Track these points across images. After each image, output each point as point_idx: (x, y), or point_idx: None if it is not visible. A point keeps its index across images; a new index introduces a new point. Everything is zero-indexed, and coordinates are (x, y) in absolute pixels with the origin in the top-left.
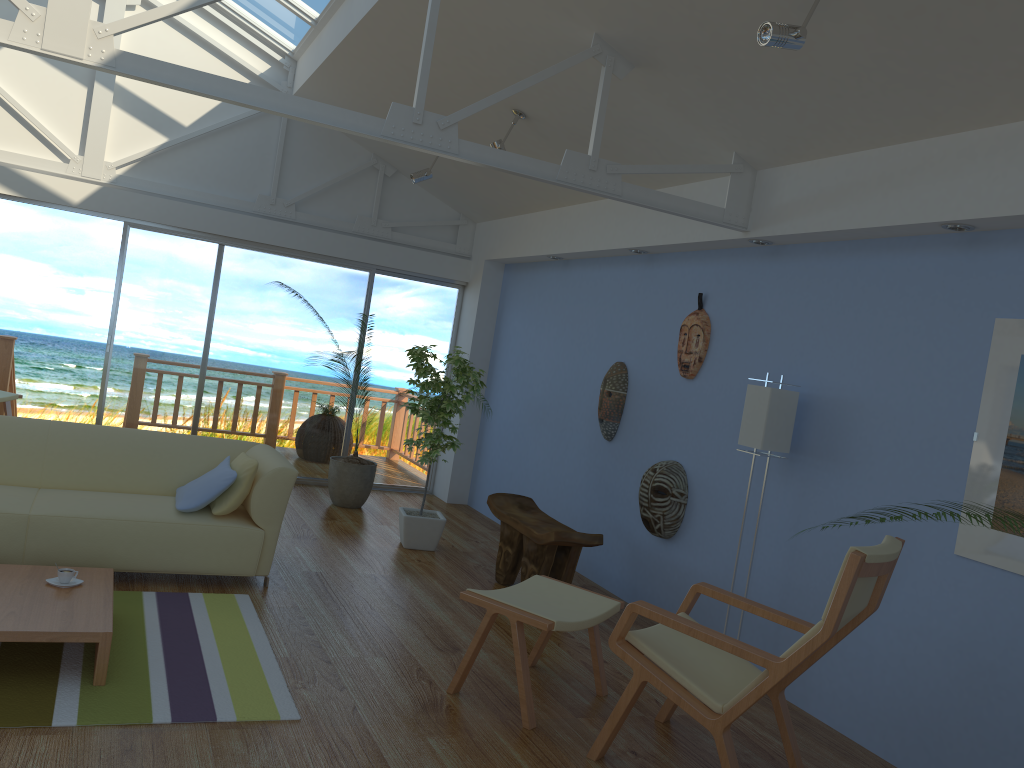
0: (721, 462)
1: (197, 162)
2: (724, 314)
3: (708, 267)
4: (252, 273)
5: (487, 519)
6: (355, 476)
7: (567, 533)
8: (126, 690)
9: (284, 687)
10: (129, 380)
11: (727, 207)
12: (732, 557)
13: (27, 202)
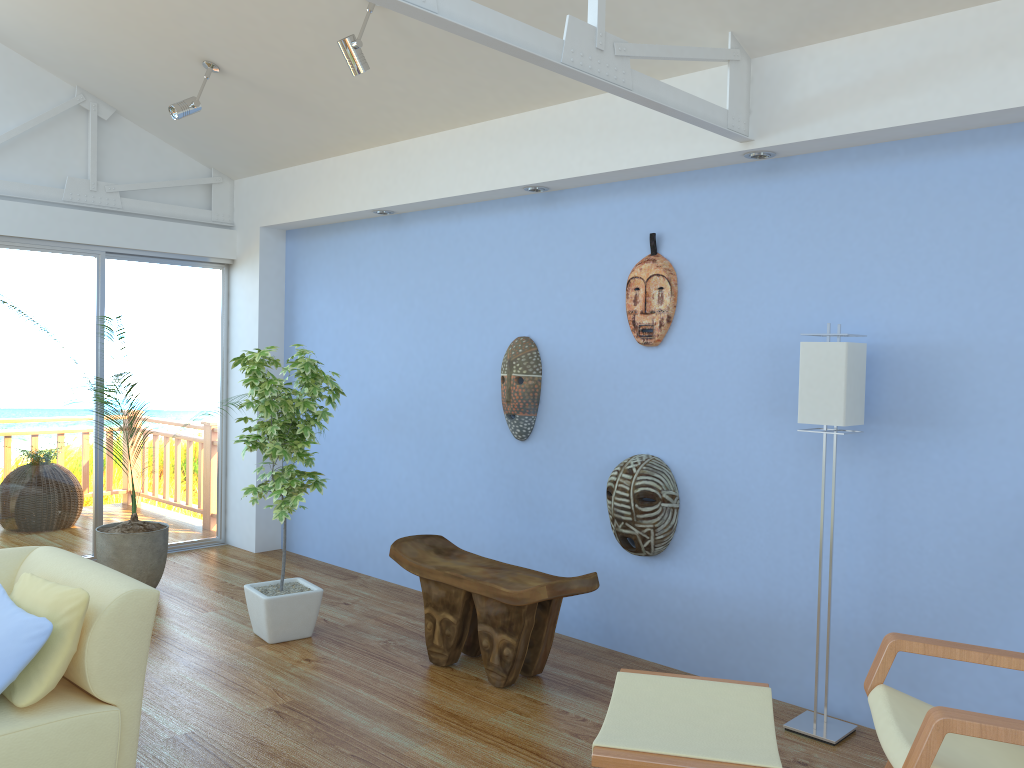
0: (730, 447)
1: None
2: (697, 256)
3: (656, 199)
4: None
5: (324, 564)
6: (144, 550)
7: (563, 583)
8: None
9: None
10: None
11: (730, 108)
12: (775, 567)
13: None
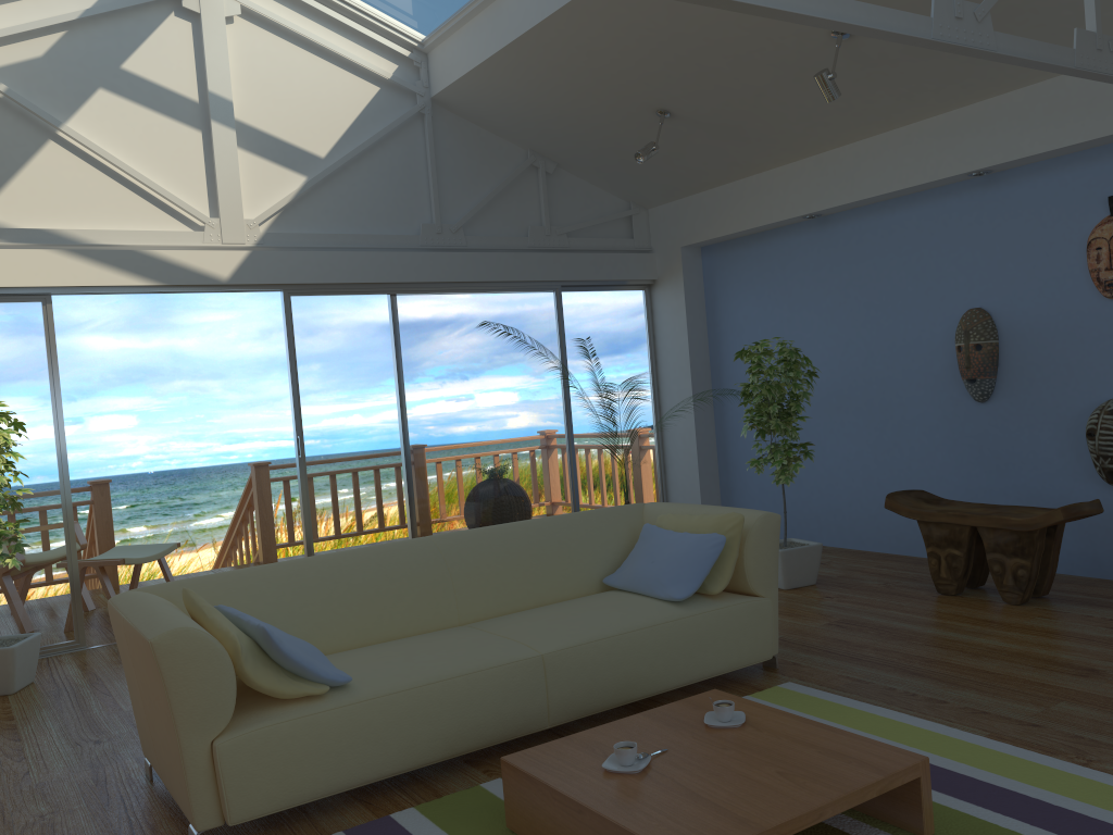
0: None
1: (344, 199)
2: None
3: (1110, 164)
4: (434, 321)
5: None
6: None
7: (1075, 506)
8: (966, 830)
9: (1080, 767)
10: (331, 486)
11: None
12: None
13: (167, 290)
